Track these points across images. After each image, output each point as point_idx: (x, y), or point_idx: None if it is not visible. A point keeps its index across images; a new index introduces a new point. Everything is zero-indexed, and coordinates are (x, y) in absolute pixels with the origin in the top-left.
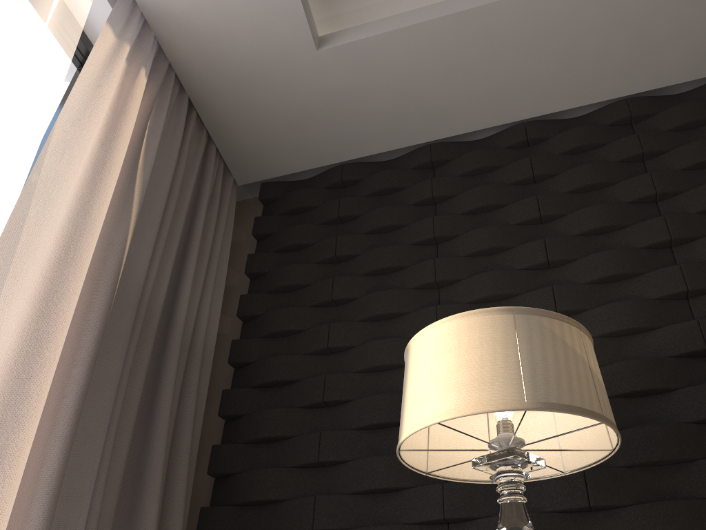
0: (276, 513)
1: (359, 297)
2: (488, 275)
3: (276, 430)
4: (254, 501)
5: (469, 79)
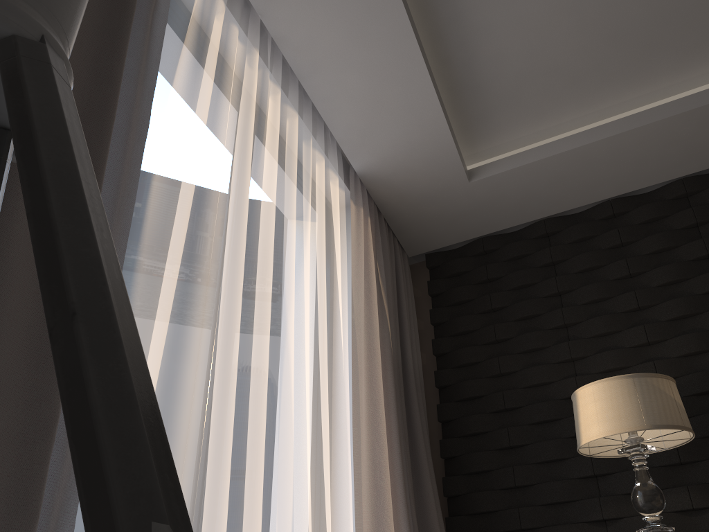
0: (489, 478)
1: (514, 336)
2: (600, 318)
3: (478, 428)
4: (475, 471)
5: (570, 182)
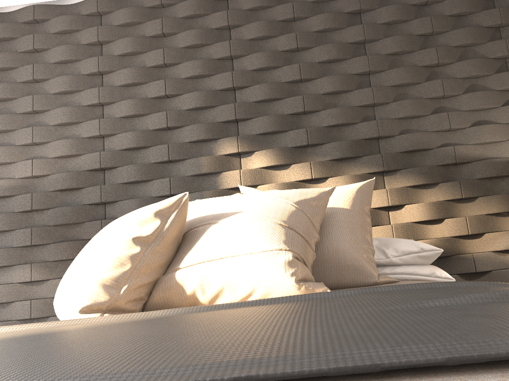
0: None
1: None
2: None
3: None
4: None
5: None
